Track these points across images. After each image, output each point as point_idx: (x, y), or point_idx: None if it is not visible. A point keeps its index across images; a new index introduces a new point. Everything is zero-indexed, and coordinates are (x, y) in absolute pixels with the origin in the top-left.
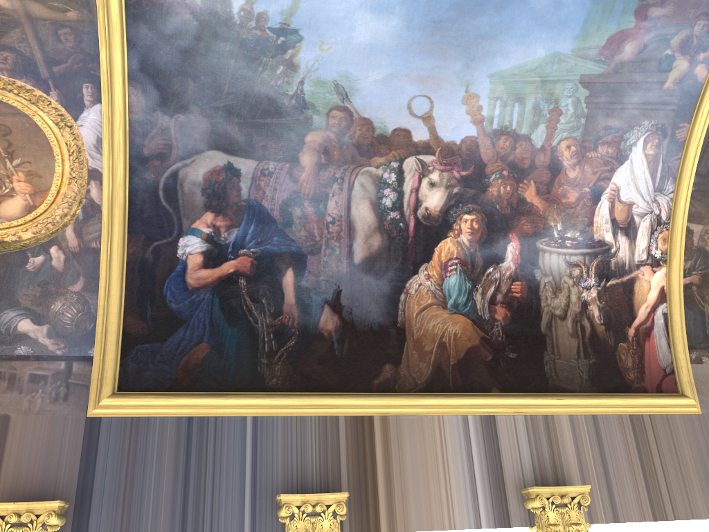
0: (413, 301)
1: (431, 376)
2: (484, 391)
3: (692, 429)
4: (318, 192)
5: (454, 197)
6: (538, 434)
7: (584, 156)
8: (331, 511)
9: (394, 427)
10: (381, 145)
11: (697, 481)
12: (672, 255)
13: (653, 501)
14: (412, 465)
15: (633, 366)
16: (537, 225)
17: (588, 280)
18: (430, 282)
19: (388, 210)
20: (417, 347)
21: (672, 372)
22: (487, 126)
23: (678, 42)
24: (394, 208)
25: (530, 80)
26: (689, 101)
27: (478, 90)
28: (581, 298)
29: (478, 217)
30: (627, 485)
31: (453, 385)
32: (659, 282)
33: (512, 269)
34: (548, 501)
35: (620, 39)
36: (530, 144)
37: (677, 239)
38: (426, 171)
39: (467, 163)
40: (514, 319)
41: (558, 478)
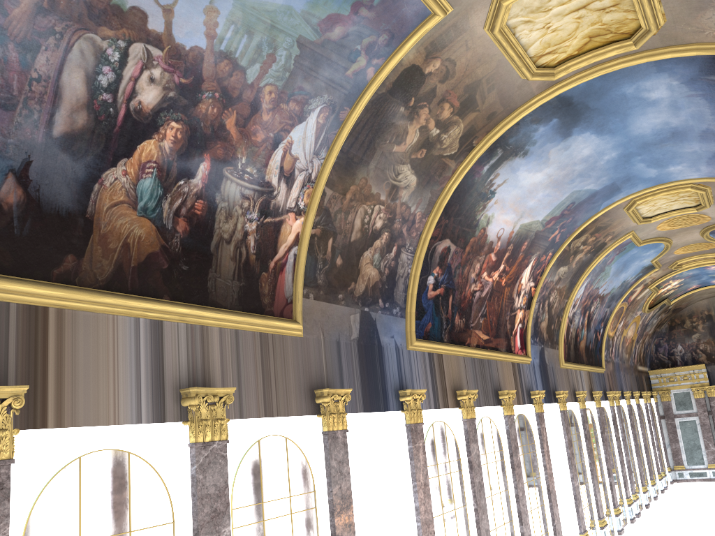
0: (106, 194)
1: (111, 275)
2: (157, 297)
3: (296, 348)
4: (29, 38)
5: (168, 101)
6: (195, 342)
7: (279, 105)
8: (6, 405)
9: (69, 322)
10: (115, 17)
11: (294, 388)
12: (311, 209)
13: (266, 402)
14: (84, 361)
15: (268, 293)
16: (228, 153)
17: (253, 214)
18: (126, 179)
19: (102, 90)
20: (103, 243)
21: (291, 302)
22: (217, 44)
23: (367, 43)
24: (108, 90)
25: (264, 20)
26: (356, 92)
27: (220, 6)
28: (244, 228)
29: (184, 128)
30: (252, 389)
31: (131, 287)
32: (297, 228)
33: (199, 188)
34: (203, 400)
35: (335, 21)
36: (244, 77)
37: (317, 197)
38: (150, 64)
39: (189, 72)
40: (192, 234)
41: (206, 381)
